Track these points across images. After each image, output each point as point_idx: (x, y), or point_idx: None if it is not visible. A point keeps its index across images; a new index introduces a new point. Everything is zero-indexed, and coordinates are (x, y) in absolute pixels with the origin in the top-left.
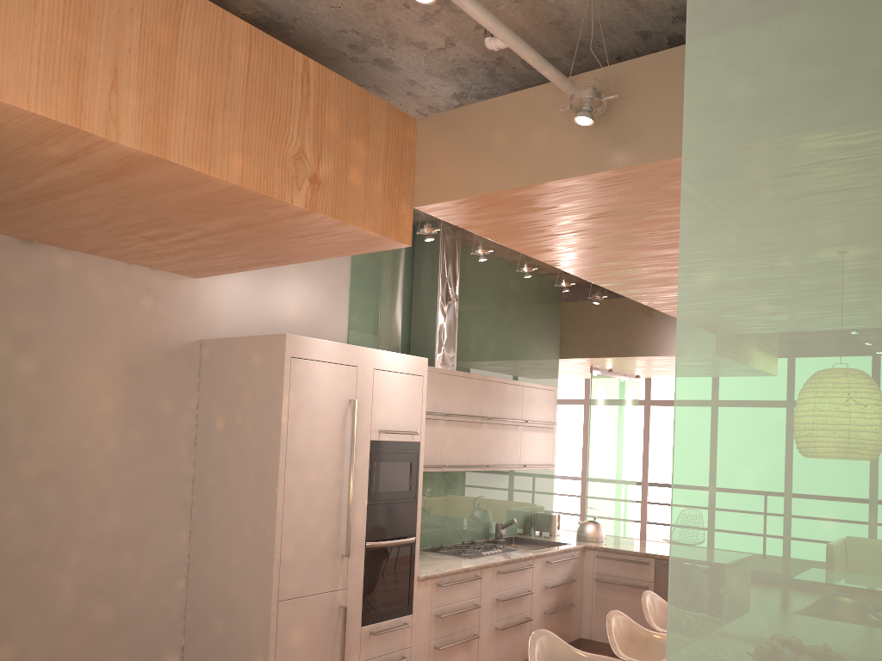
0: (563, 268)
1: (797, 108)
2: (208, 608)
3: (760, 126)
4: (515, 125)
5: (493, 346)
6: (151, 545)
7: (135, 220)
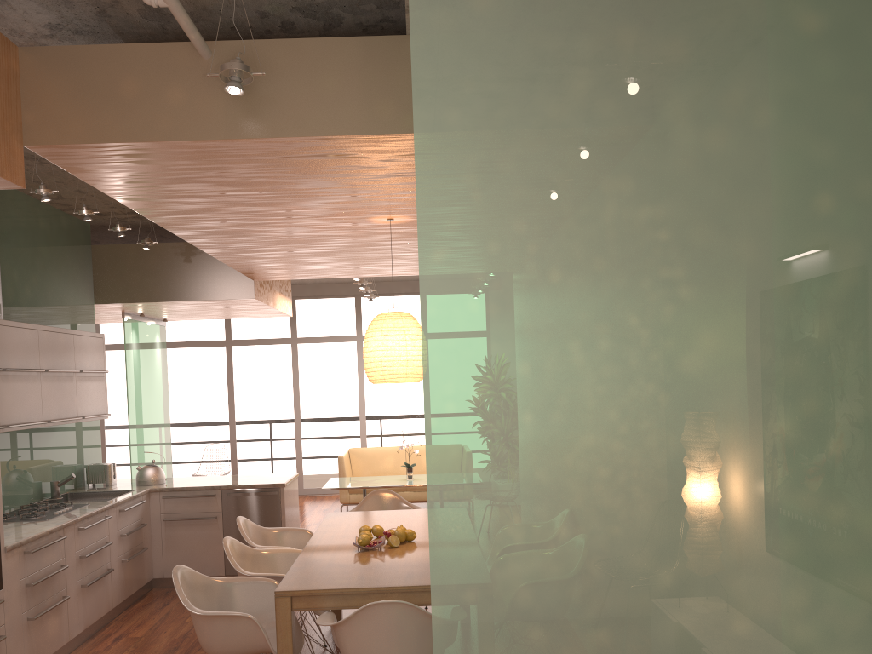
0: (149, 217)
1: (493, 139)
2: None
3: (469, 148)
4: (147, 77)
5: (29, 292)
6: None
7: None
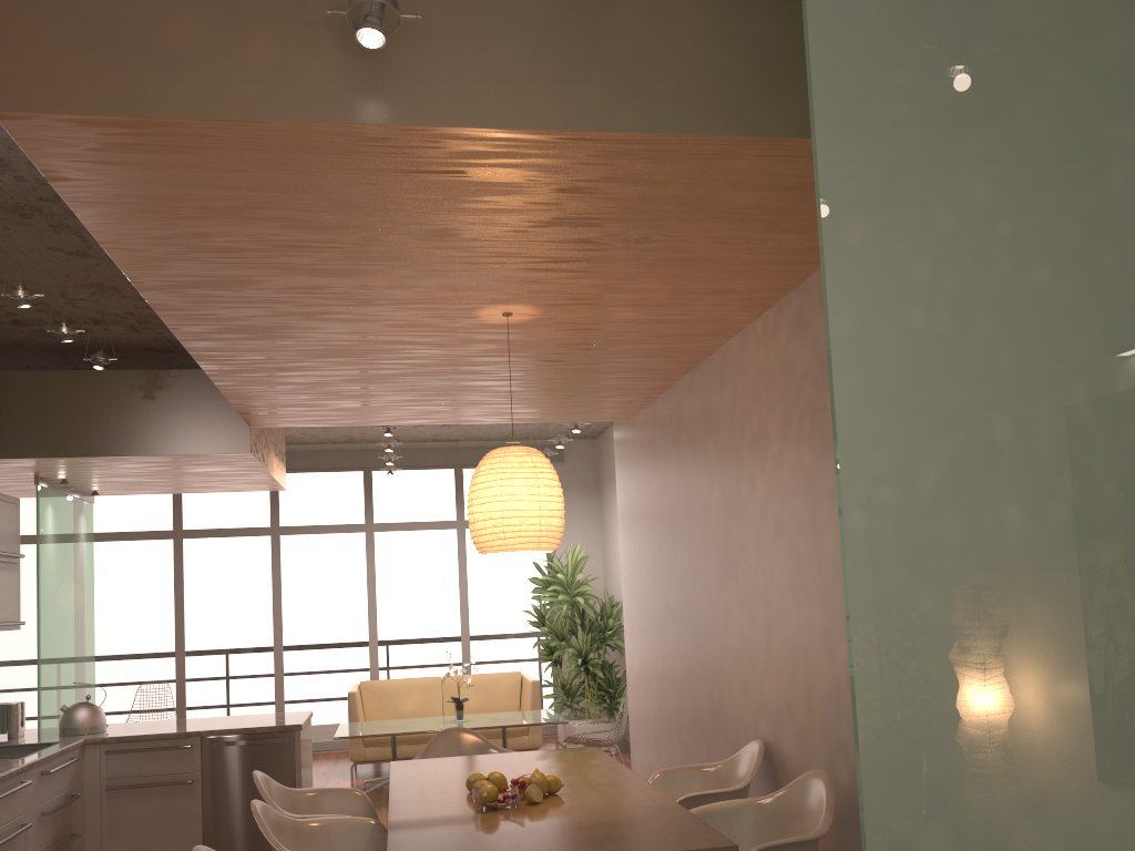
0: (144, 290)
1: (934, 46)
2: None
3: (897, 57)
4: (213, 19)
5: None
6: None
7: None
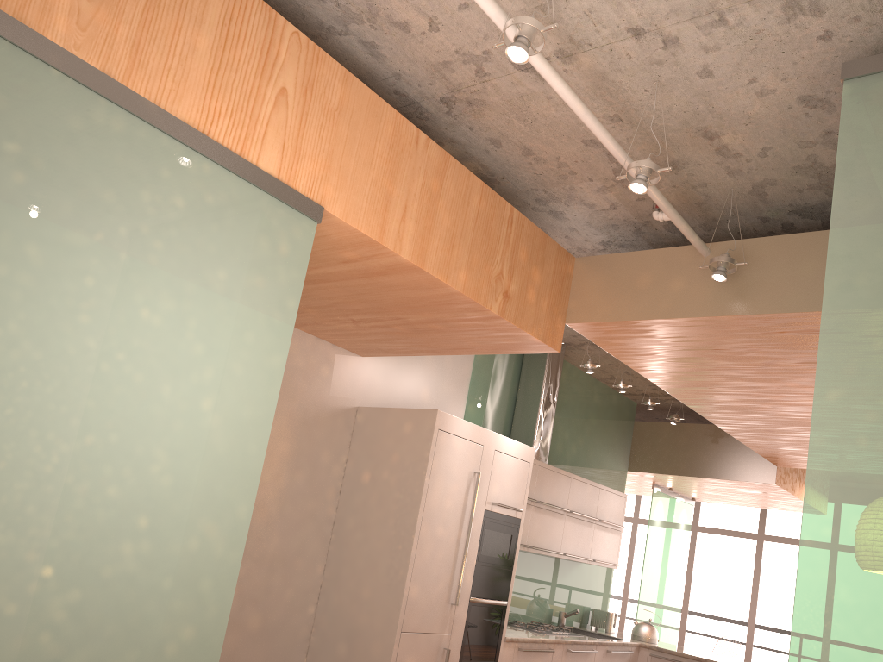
0: (663, 387)
1: None
2: (333, 632)
3: (875, 305)
4: (658, 272)
5: (574, 450)
6: (295, 570)
7: (357, 307)
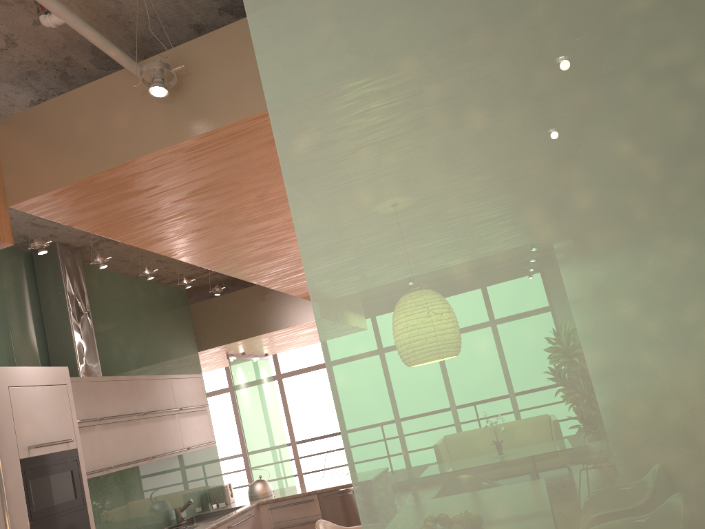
0: (179, 258)
1: None
2: None
3: None
4: (96, 112)
5: (135, 351)
6: None
7: None
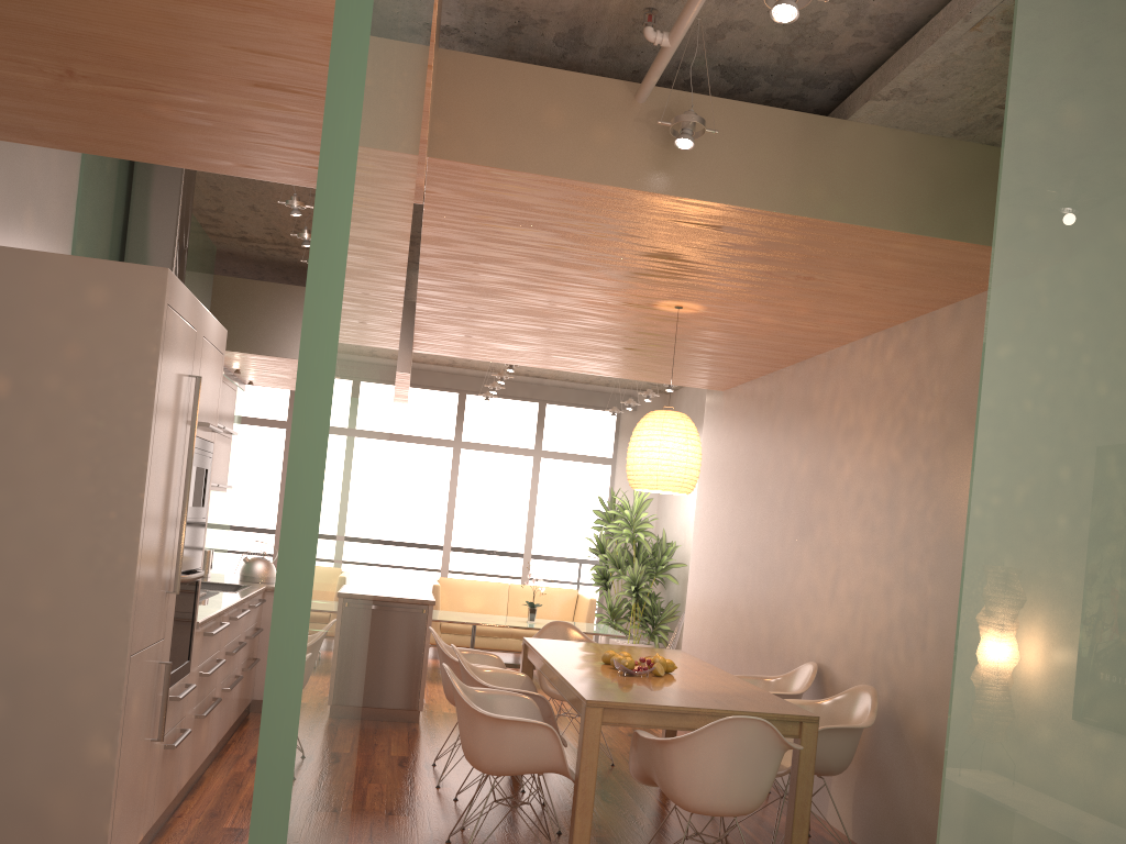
0: (424, 256)
1: (1065, 250)
2: None
3: (1043, 254)
4: (574, 109)
5: None
6: None
7: (134, 54)
